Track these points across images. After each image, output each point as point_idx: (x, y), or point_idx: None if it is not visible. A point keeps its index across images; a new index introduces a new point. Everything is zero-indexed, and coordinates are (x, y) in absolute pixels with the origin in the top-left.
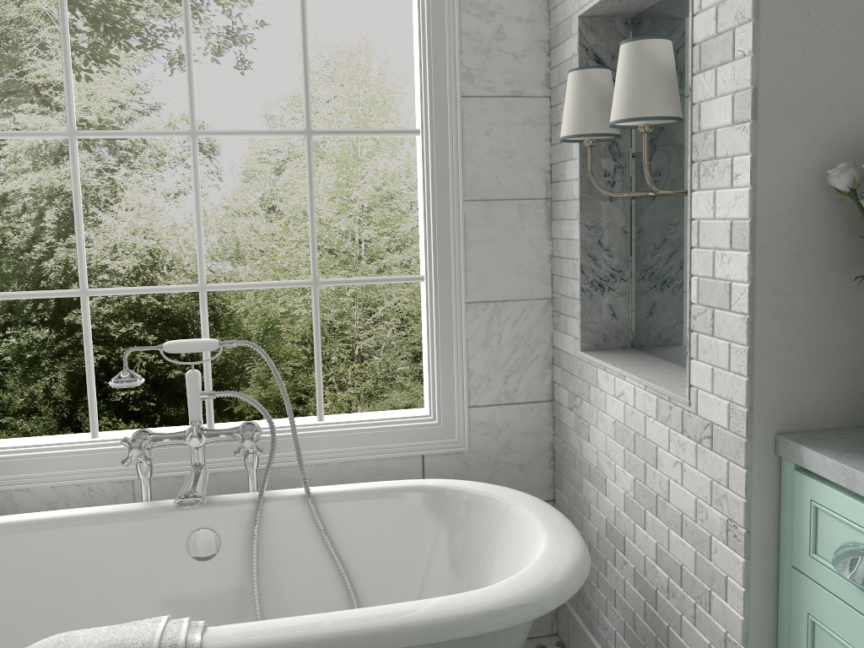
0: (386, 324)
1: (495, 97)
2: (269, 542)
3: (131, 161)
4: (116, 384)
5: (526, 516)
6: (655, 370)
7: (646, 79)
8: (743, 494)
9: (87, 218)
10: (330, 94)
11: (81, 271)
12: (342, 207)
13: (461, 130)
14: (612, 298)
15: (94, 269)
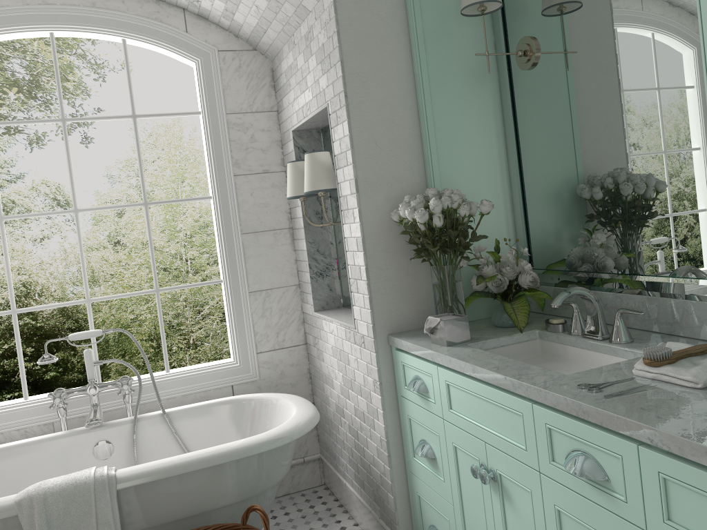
0: (212, 318)
1: (254, 174)
2: (143, 443)
3: None
4: (41, 362)
5: (288, 404)
6: (347, 316)
7: (317, 171)
8: (376, 365)
9: None
10: (154, 156)
11: (11, 298)
12: (171, 236)
13: (236, 194)
14: (328, 280)
15: None
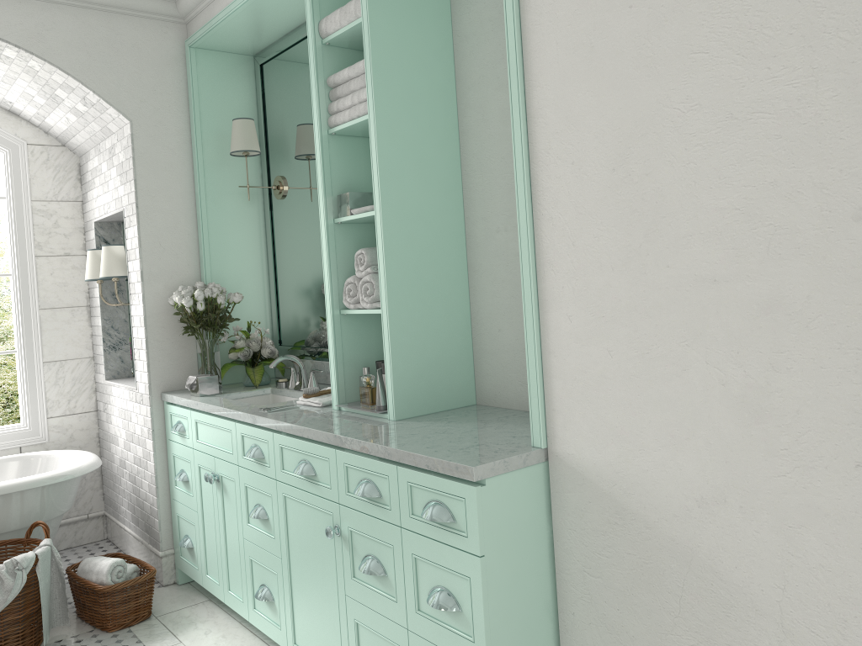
0: None
1: (55, 256)
2: None
3: None
4: None
5: (74, 456)
6: (134, 382)
7: (112, 261)
8: (150, 416)
9: None
10: None
11: None
12: None
13: (36, 273)
14: (121, 353)
15: None
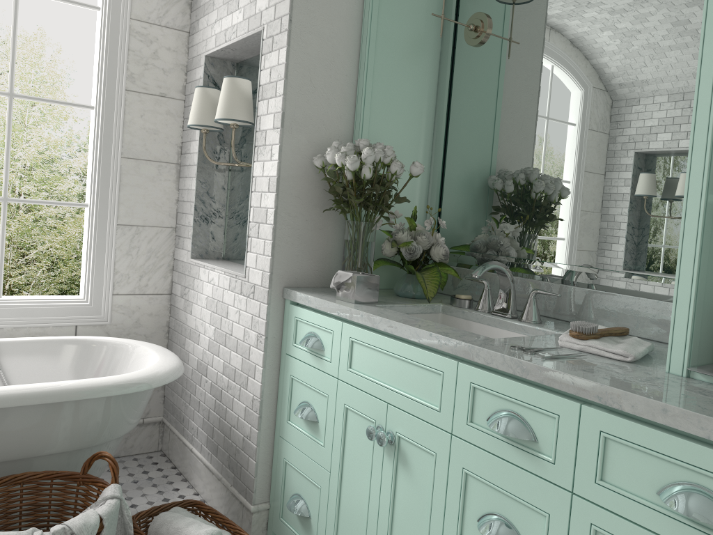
0: (38, 265)
1: (149, 94)
2: None
3: None
4: None
5: (147, 351)
6: (232, 266)
7: (235, 99)
8: (265, 317)
9: None
10: (4, 68)
11: None
12: None
13: (124, 111)
14: (213, 227)
15: None
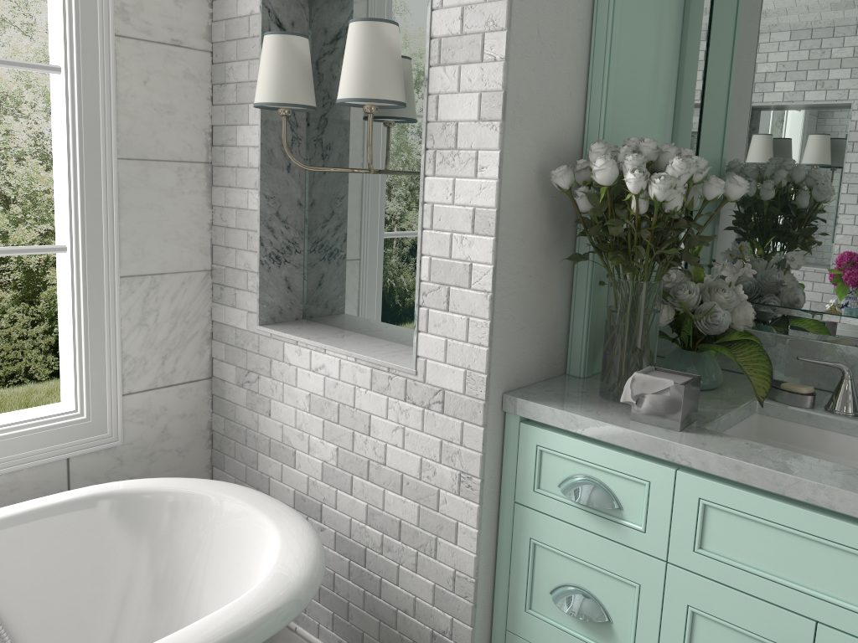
0: None
1: (154, 42)
2: None
3: None
4: None
5: (233, 505)
6: (353, 342)
7: (383, 62)
8: (480, 448)
9: None
10: None
11: None
12: None
13: (116, 75)
14: (287, 270)
15: None
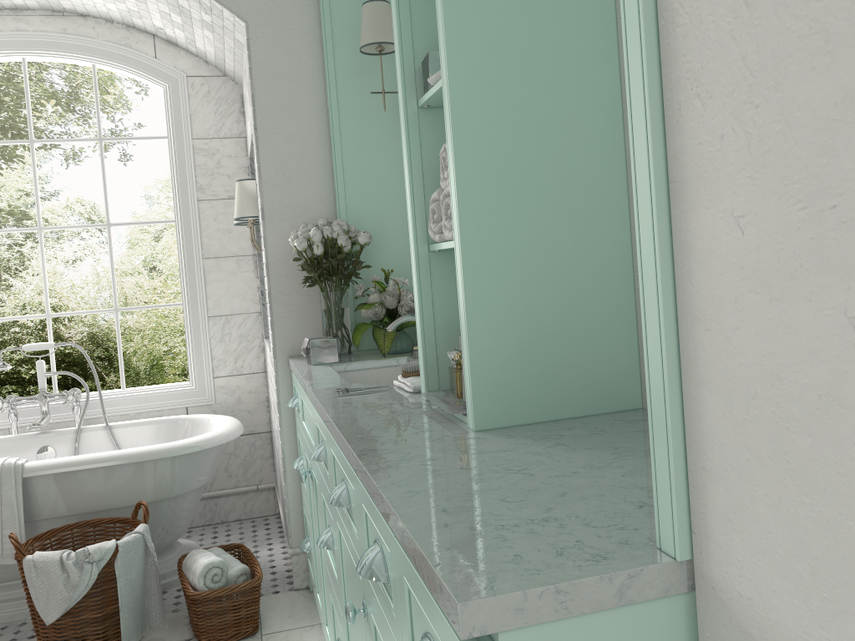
0: None
1: (218, 199)
2: (85, 452)
3: (36, 236)
4: None
5: (219, 423)
6: None
7: (244, 199)
8: (275, 384)
9: (0, 283)
10: None
11: None
12: None
13: (199, 219)
14: None
15: (7, 324)
